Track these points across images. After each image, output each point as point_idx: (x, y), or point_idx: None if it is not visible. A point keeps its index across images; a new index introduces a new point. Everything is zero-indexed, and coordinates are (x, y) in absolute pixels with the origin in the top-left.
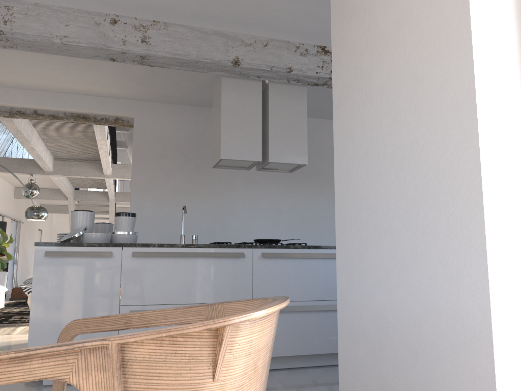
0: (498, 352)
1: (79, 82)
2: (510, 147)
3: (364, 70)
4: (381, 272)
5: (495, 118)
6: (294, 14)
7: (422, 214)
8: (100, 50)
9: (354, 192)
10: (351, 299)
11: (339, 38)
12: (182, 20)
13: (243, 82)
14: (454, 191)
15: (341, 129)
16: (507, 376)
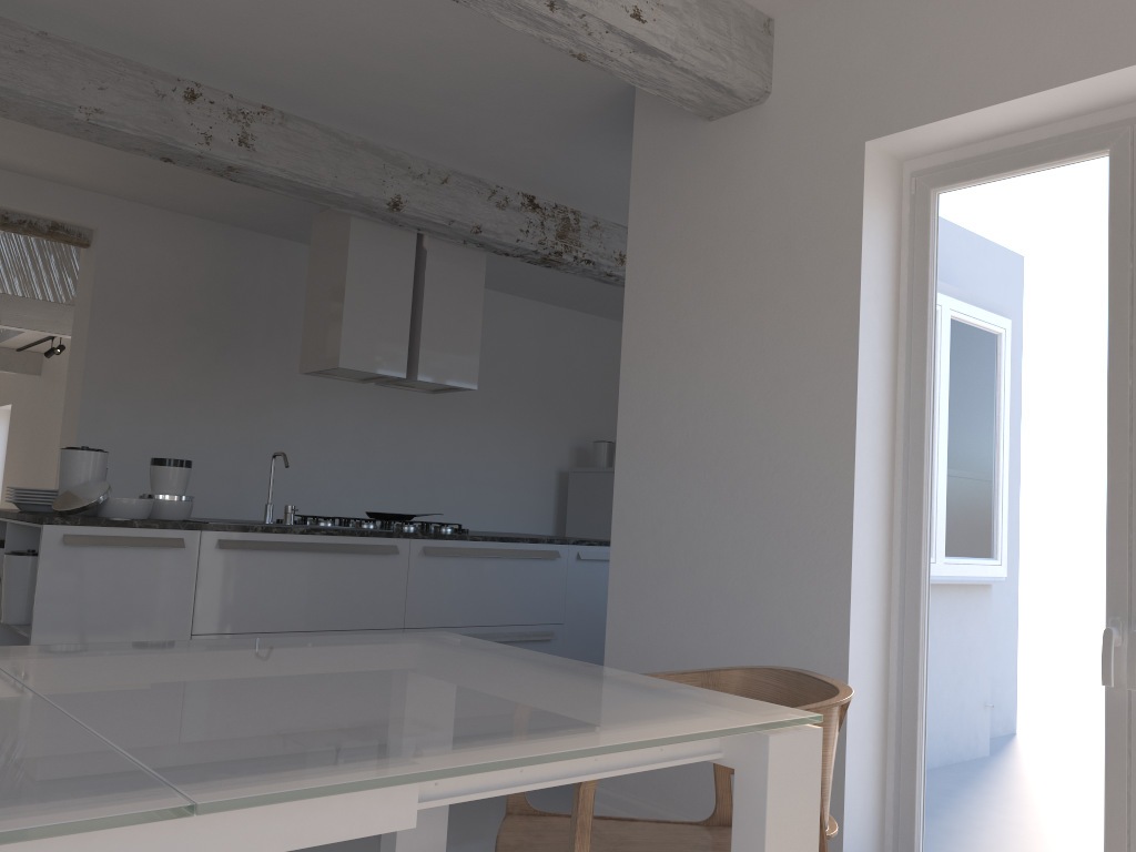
0: (850, 705)
1: (3, 146)
2: (877, 491)
3: (689, 333)
4: (696, 607)
5: (868, 458)
6: (515, 152)
7: (768, 547)
8: (156, 145)
9: (655, 495)
10: (635, 637)
11: (643, 266)
12: (318, 116)
13: (387, 231)
14: (817, 530)
15: (635, 399)
16: (855, 730)
